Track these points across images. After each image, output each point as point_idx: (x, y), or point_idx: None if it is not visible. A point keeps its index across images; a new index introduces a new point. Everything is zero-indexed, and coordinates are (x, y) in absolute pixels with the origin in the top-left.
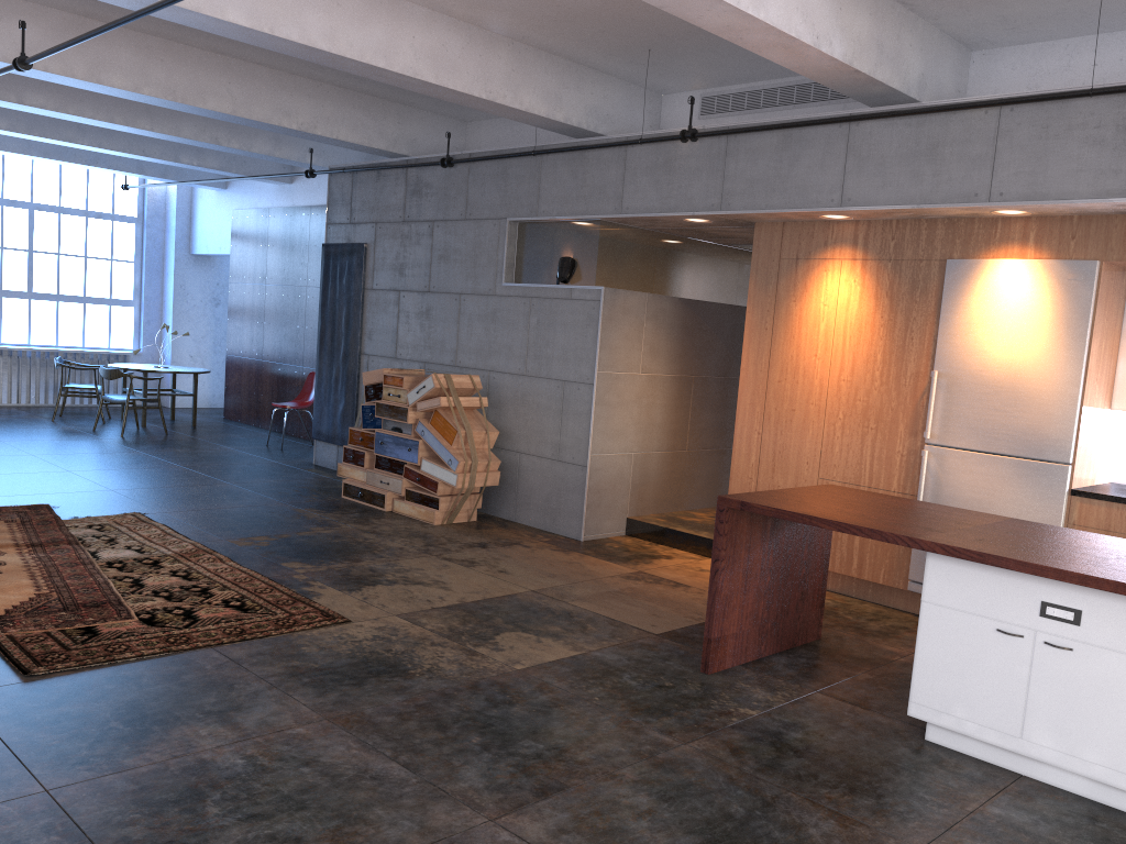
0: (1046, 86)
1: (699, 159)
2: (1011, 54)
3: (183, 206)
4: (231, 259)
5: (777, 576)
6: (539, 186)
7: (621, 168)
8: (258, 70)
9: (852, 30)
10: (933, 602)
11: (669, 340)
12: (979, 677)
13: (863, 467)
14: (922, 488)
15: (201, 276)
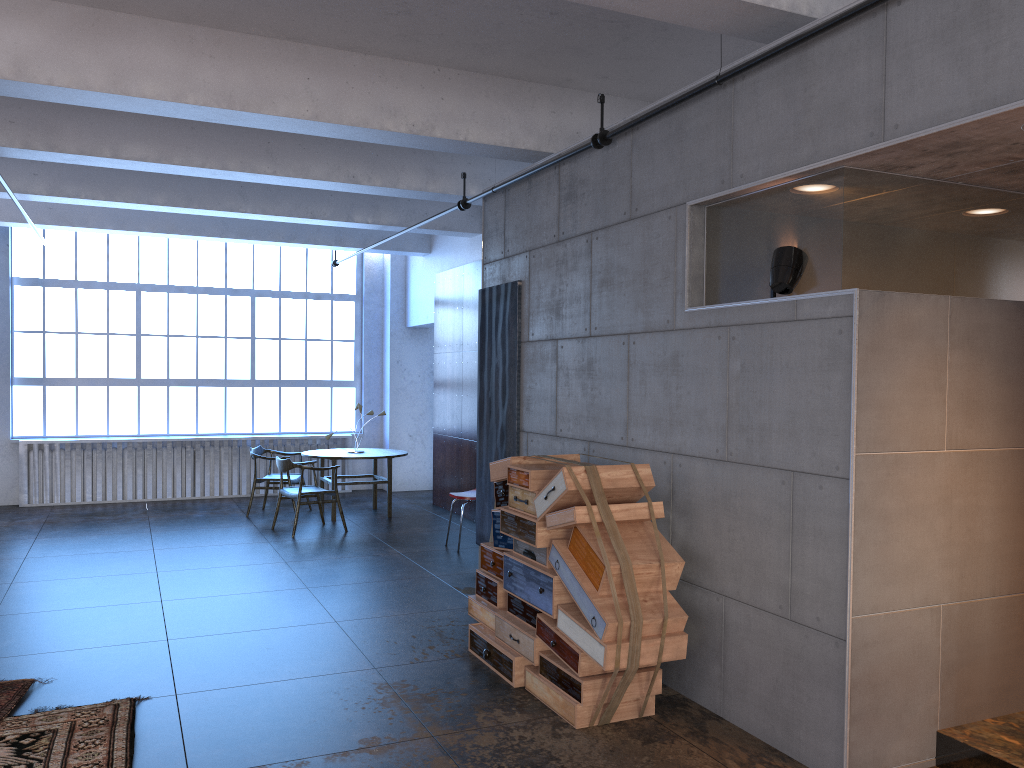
0: None
1: None
2: None
3: (397, 277)
4: (435, 328)
5: None
6: (732, 135)
7: (879, 54)
8: (348, 58)
9: None
10: None
11: (1000, 382)
12: None
13: None
14: None
15: (418, 349)
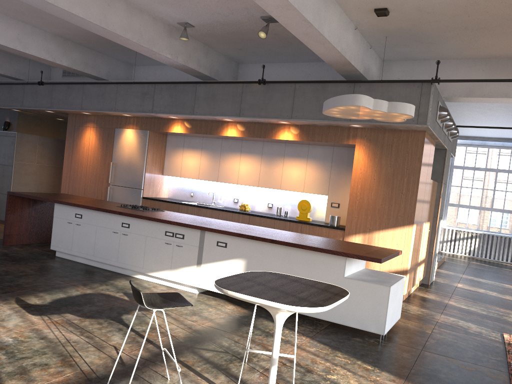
0: (150, 79)
1: (45, 91)
2: (142, 68)
3: None
4: None
5: (37, 218)
6: None
7: (23, 92)
8: None
9: (71, 57)
10: (56, 217)
11: (50, 153)
12: (64, 235)
13: (95, 193)
14: (107, 198)
15: None
